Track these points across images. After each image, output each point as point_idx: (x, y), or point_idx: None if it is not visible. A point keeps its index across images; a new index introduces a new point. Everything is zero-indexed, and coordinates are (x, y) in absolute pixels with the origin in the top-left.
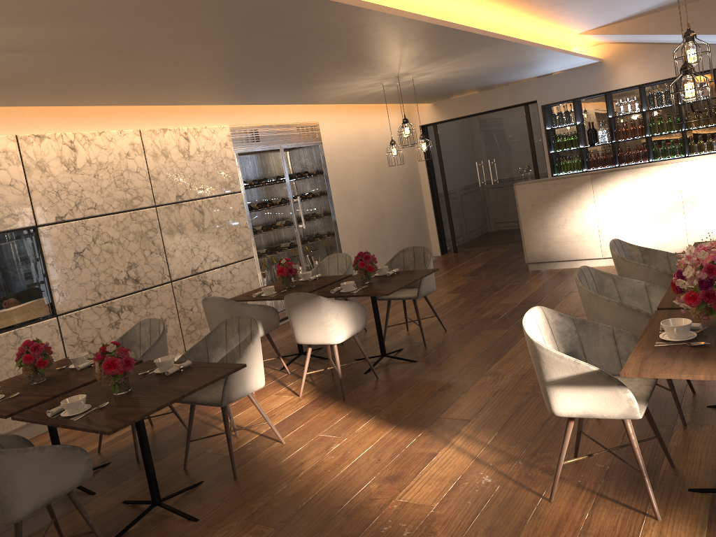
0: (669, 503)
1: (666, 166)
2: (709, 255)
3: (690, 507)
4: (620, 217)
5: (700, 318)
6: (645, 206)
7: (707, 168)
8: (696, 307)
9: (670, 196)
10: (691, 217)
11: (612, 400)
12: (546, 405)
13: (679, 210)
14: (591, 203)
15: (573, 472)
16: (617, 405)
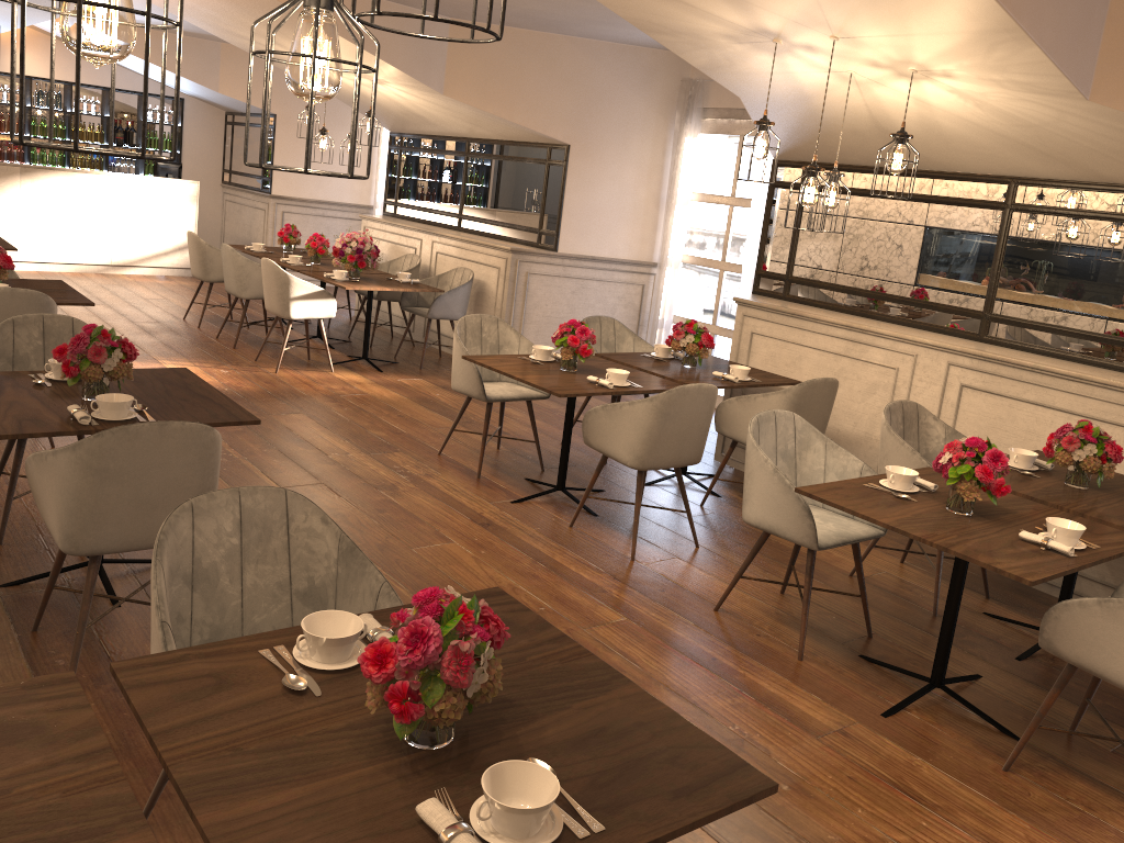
0: (328, 368)
1: (103, 177)
2: (360, 237)
3: (338, 368)
4: (48, 219)
5: (350, 270)
6: (75, 213)
7: (140, 187)
8: (351, 263)
9: (103, 208)
10: (118, 231)
11: (326, 307)
12: (285, 313)
13: (109, 223)
14: (17, 199)
15: (266, 365)
16: (327, 309)
